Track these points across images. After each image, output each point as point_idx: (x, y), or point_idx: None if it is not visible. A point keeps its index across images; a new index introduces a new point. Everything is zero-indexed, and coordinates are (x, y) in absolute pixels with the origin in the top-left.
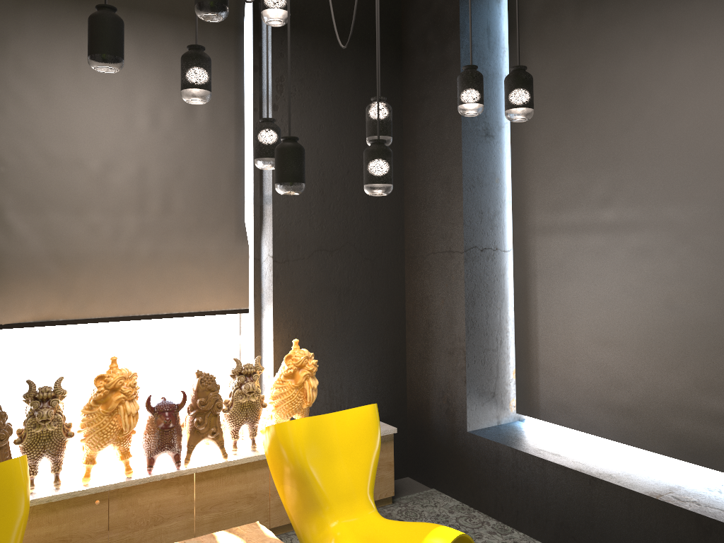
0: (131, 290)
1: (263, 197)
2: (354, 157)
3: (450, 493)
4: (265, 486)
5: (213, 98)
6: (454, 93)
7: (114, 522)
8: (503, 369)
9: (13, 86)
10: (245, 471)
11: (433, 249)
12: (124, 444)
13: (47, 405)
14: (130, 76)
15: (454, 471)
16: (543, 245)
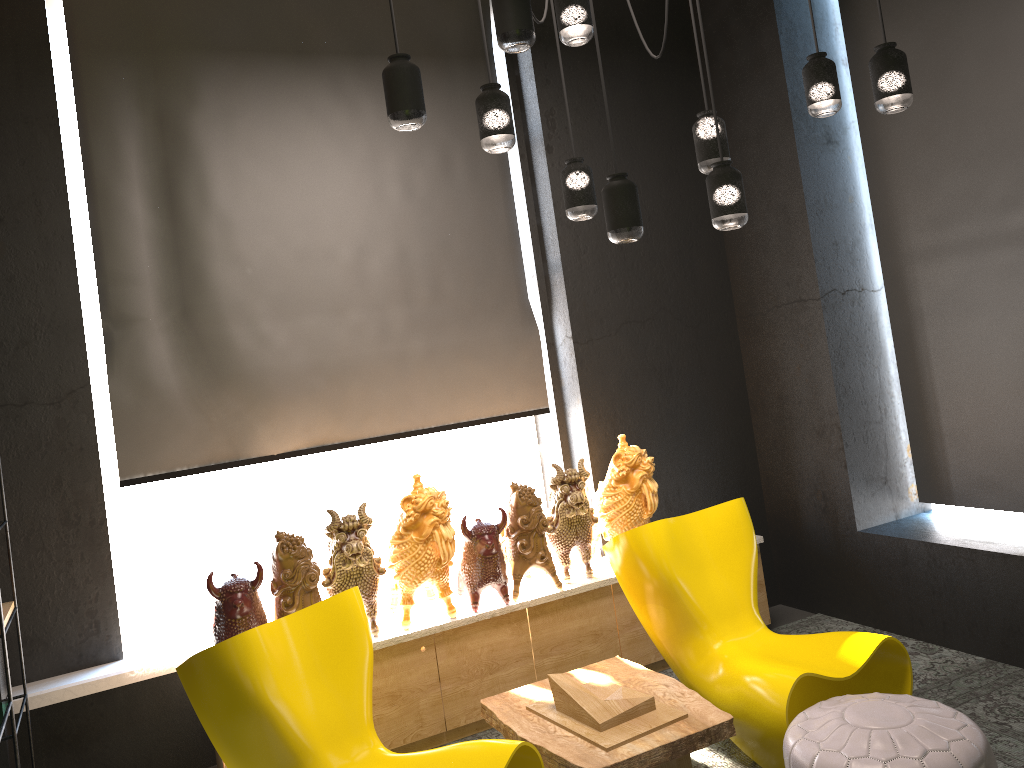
0: (410, 399)
1: (548, 265)
2: (654, 197)
3: (843, 616)
4: (611, 620)
5: (470, 150)
6: (779, 94)
7: (444, 671)
8: (893, 446)
9: (246, 171)
10: (585, 603)
11: (776, 302)
12: (443, 577)
13: (354, 537)
14: (372, 137)
15: (845, 586)
16: (927, 275)
